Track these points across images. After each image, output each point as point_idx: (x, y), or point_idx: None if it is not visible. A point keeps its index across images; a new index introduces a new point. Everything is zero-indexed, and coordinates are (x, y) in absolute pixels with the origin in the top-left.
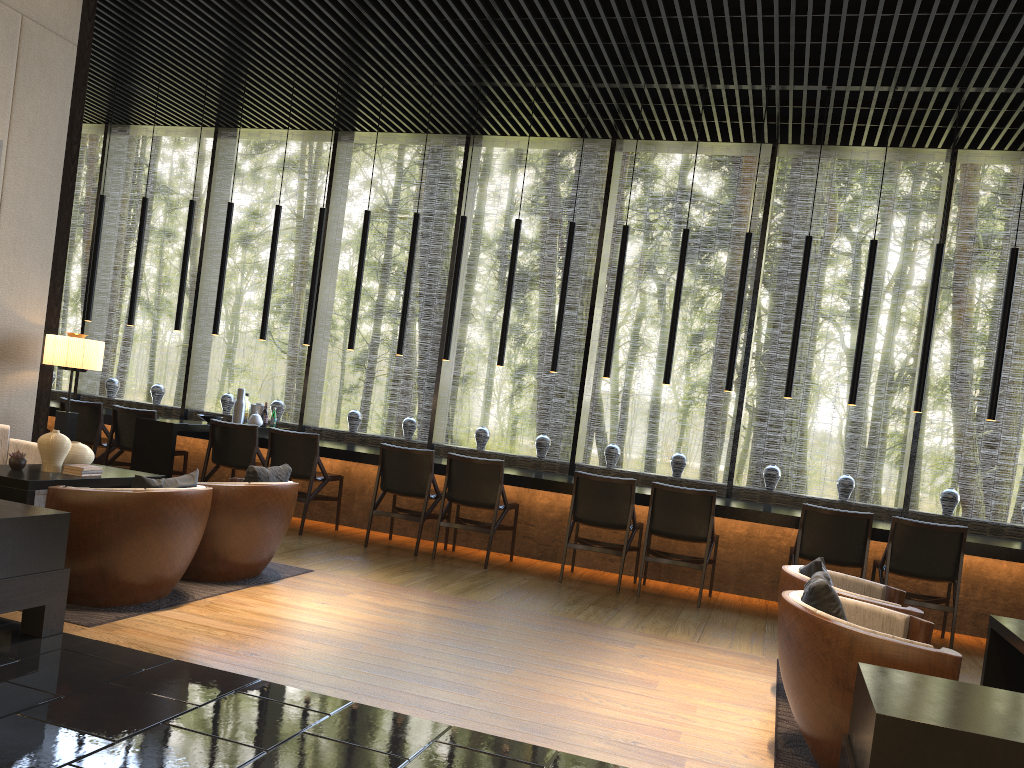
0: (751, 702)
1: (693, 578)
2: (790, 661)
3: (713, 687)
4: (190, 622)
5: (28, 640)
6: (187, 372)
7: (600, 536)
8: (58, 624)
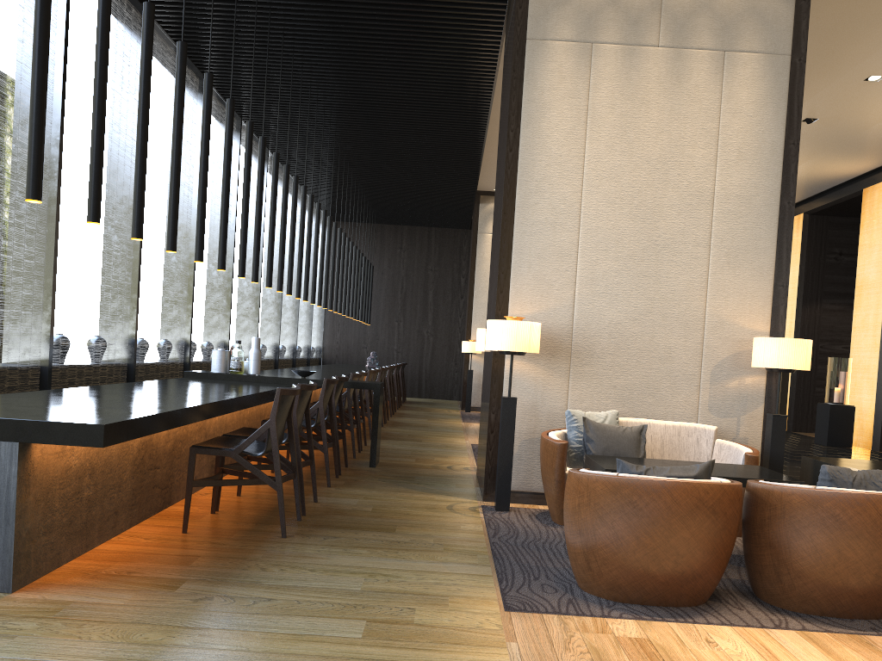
0: None
1: None
2: None
3: None
4: None
5: None
6: (54, 310)
7: None
8: None
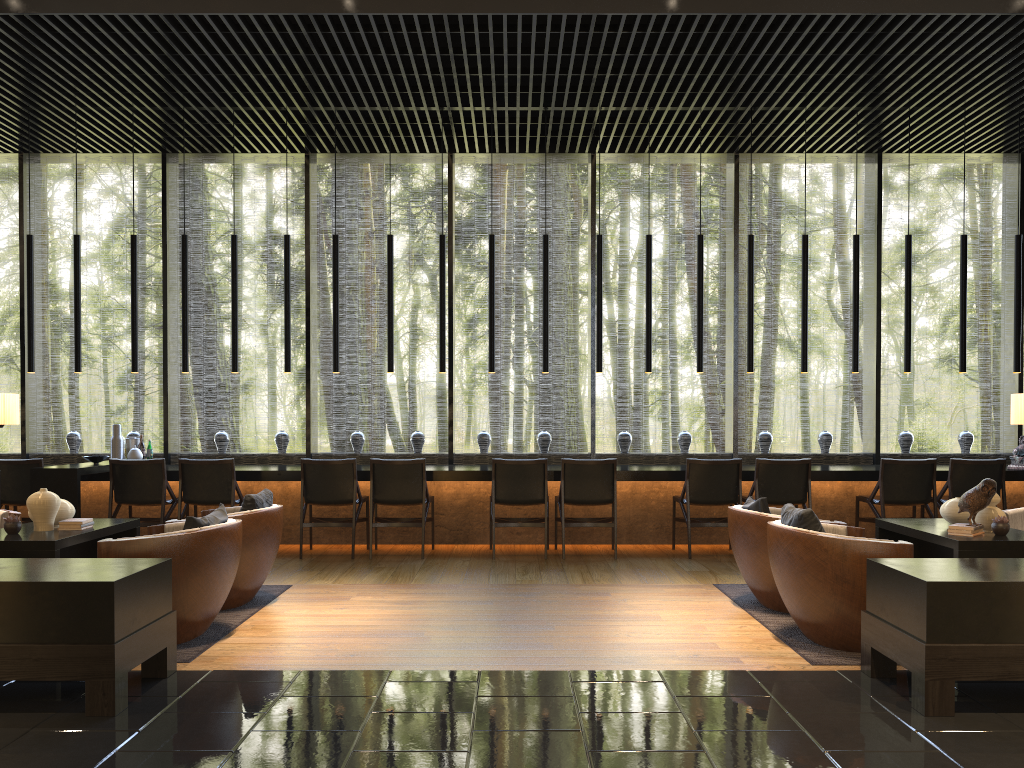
0: (732, 615)
1: (591, 537)
2: (793, 571)
3: (697, 611)
4: (263, 643)
5: (159, 681)
6: (23, 415)
7: (506, 514)
8: (174, 663)
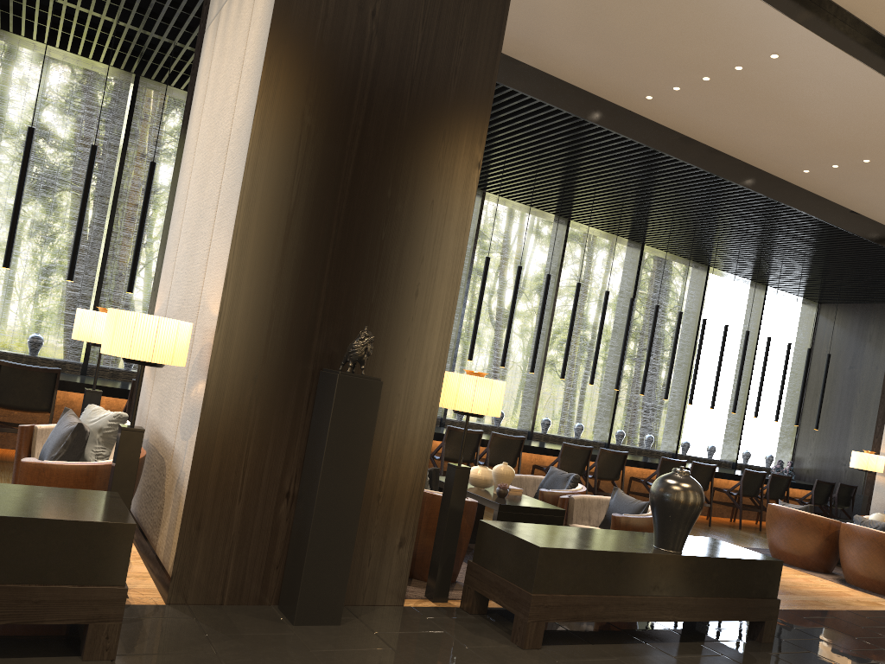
0: (796, 571)
1: None
2: (882, 555)
3: None
4: None
5: None
6: None
7: None
8: None
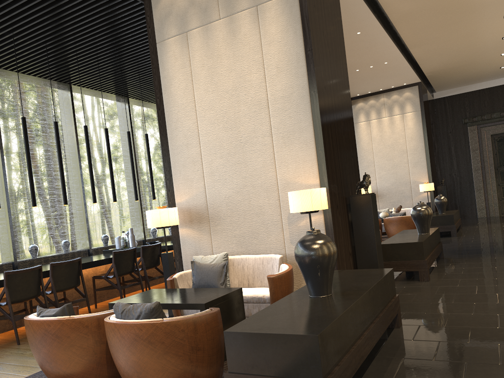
0: None
1: None
2: (406, 225)
3: None
4: None
5: None
6: (13, 236)
7: None
8: None
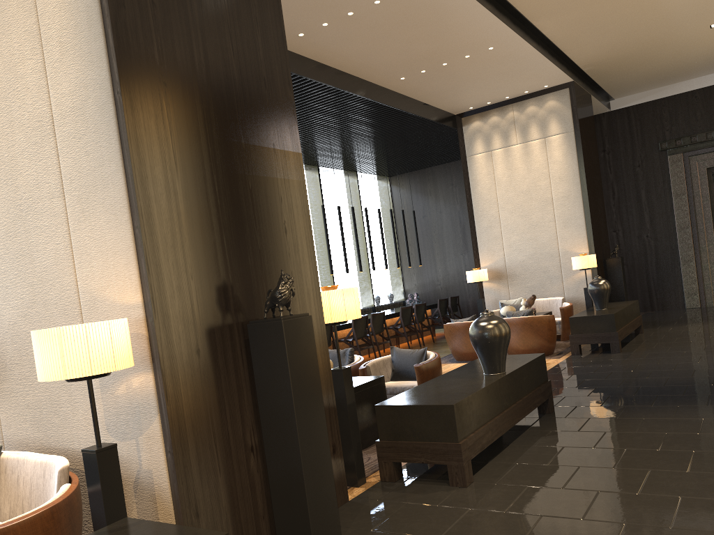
0: None
1: None
2: (532, 331)
3: None
4: None
5: None
6: None
7: None
8: None
